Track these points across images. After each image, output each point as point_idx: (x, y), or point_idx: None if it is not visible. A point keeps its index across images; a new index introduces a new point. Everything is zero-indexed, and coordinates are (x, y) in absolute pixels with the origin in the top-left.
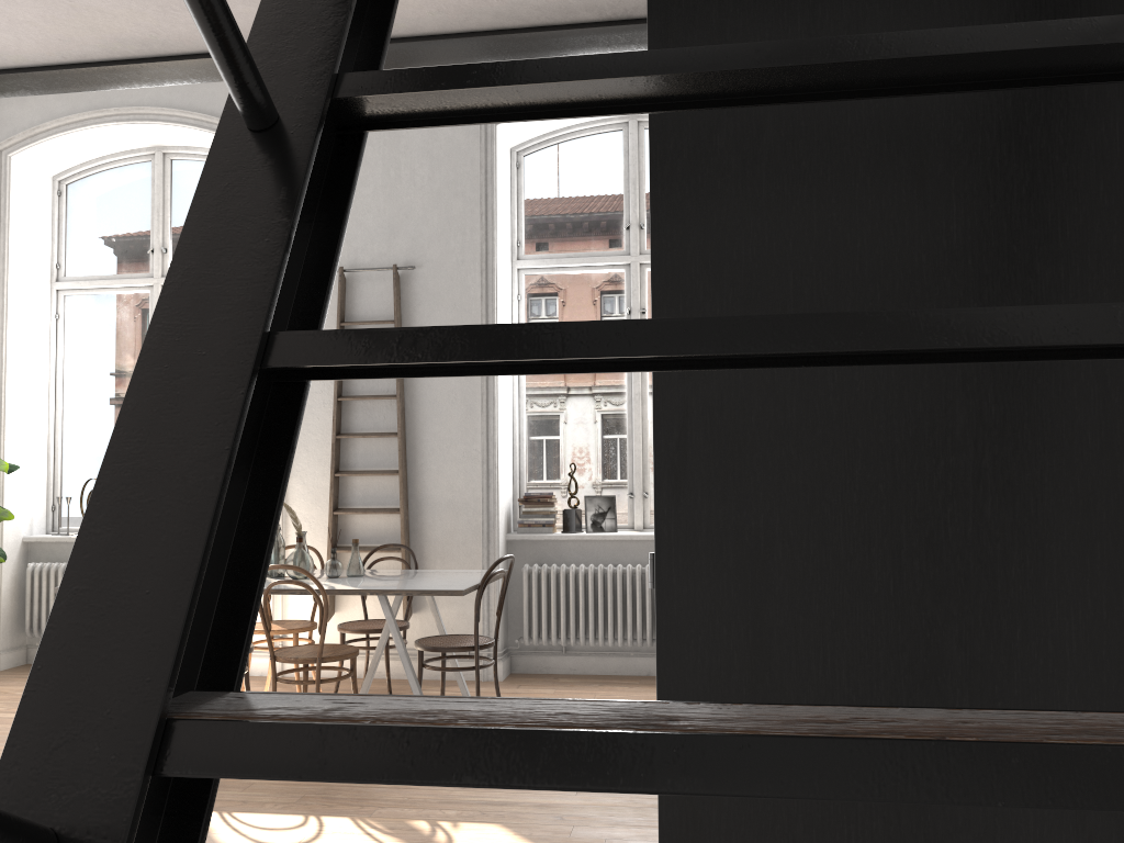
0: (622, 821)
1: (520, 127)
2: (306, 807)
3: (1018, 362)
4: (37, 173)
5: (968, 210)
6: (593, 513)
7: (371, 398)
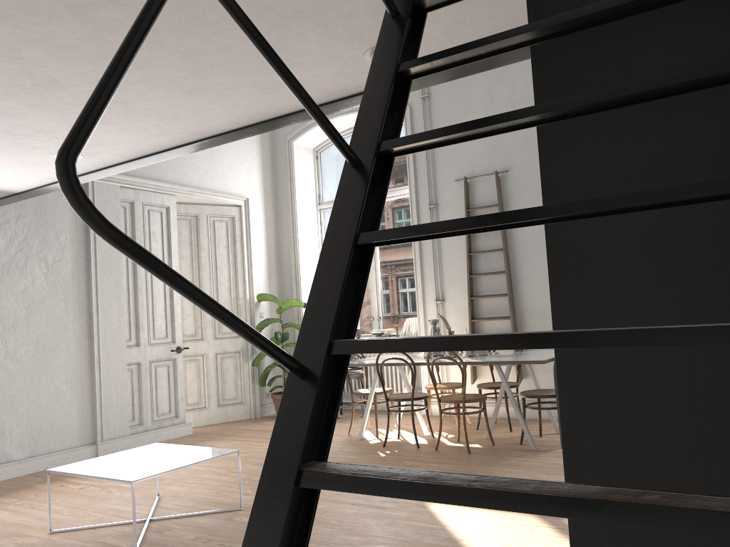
0: None
1: None
2: None
3: (722, 205)
4: (305, 149)
5: (692, 133)
6: None
7: (488, 252)
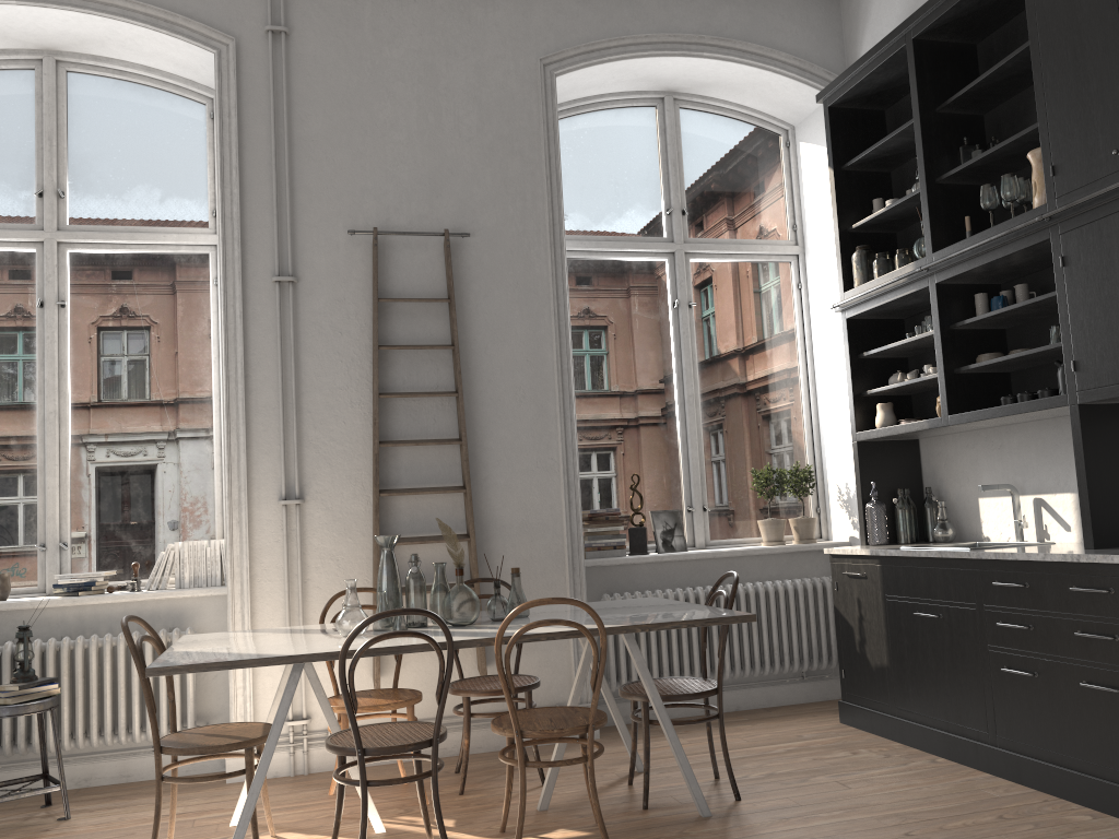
0: None
1: (567, 86)
2: None
3: None
4: None
5: None
6: (661, 530)
7: (425, 396)
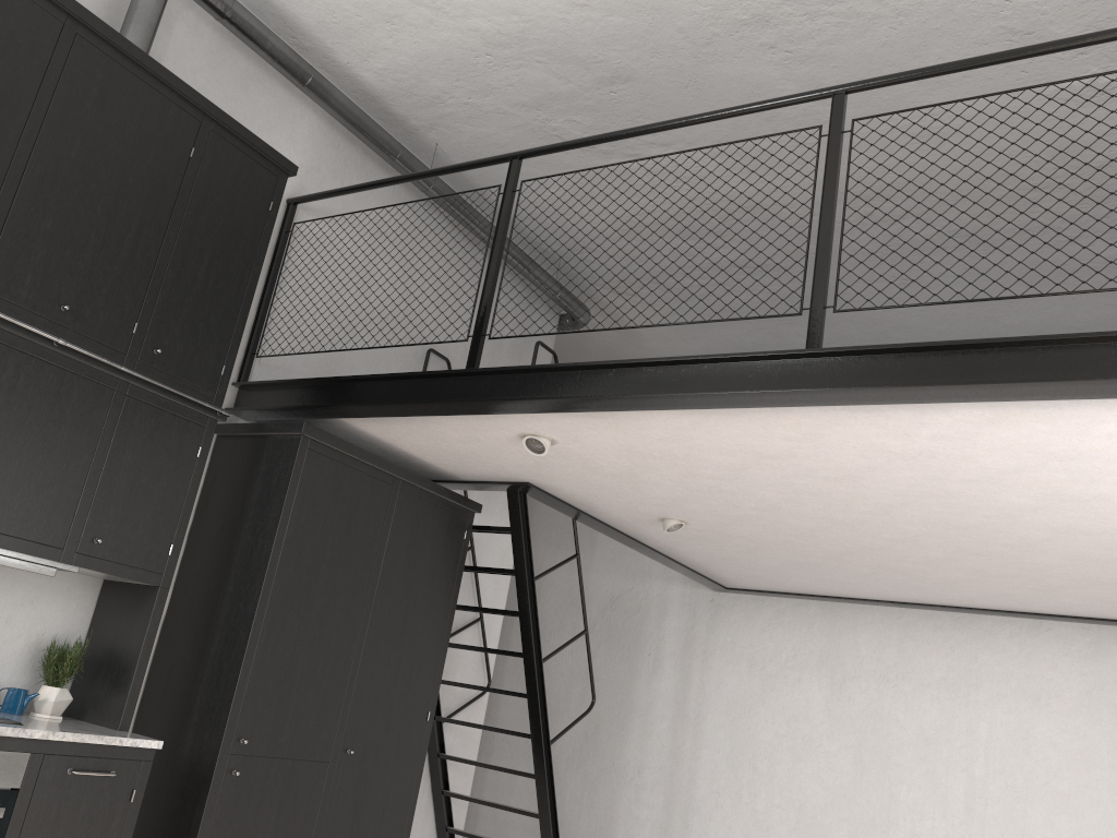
0: None
1: None
2: None
3: None
4: None
5: None
6: None
7: None
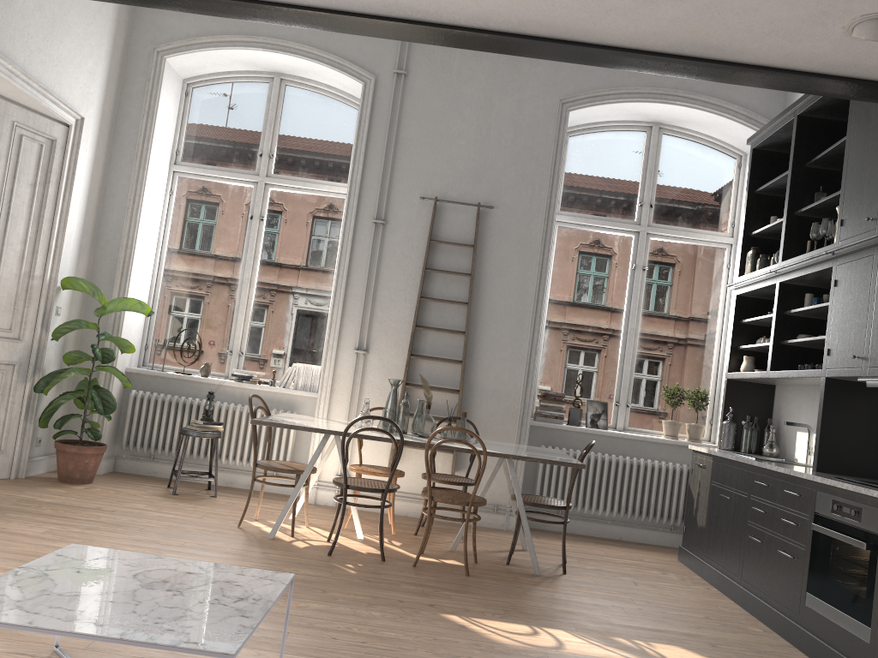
0: (761, 652)
1: (580, 116)
2: (518, 618)
3: None
4: (176, 75)
5: None
6: (591, 413)
7: (447, 302)
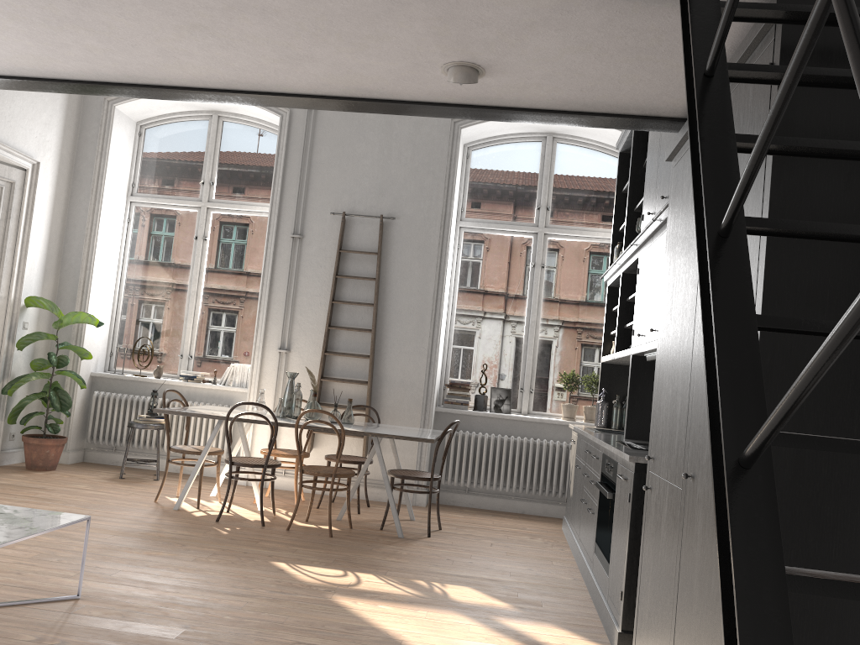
0: (547, 593)
1: (475, 132)
2: (341, 566)
3: None
4: (128, 119)
5: None
6: (495, 399)
7: (355, 304)
